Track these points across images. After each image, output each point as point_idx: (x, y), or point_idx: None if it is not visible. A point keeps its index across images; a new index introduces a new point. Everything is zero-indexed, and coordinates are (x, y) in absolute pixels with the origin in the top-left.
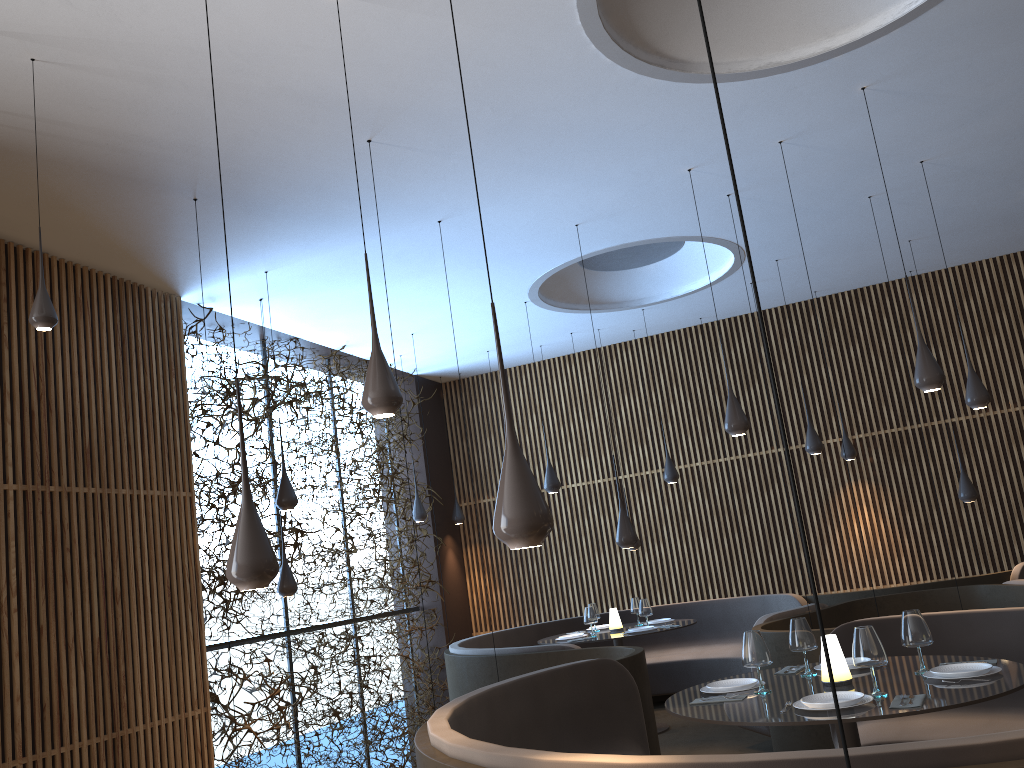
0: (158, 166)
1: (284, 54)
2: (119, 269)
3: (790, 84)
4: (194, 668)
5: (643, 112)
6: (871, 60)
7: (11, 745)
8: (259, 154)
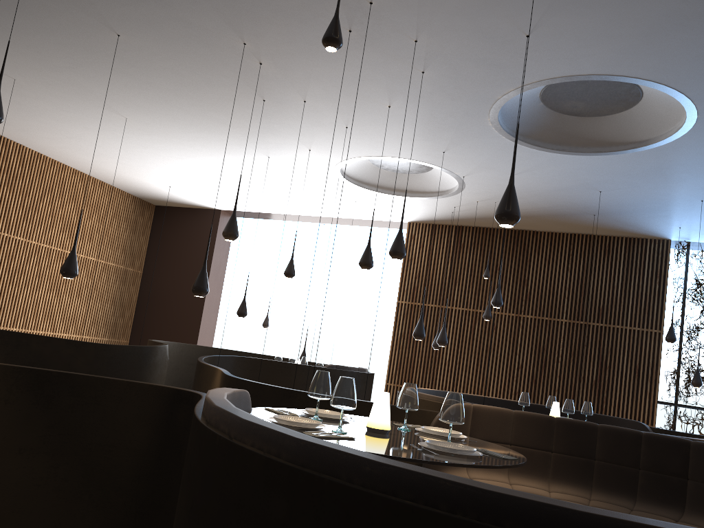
0: (564, 211)
1: (530, 186)
2: (624, 234)
3: None
4: (647, 407)
5: (671, 156)
6: None
7: None
8: (580, 202)
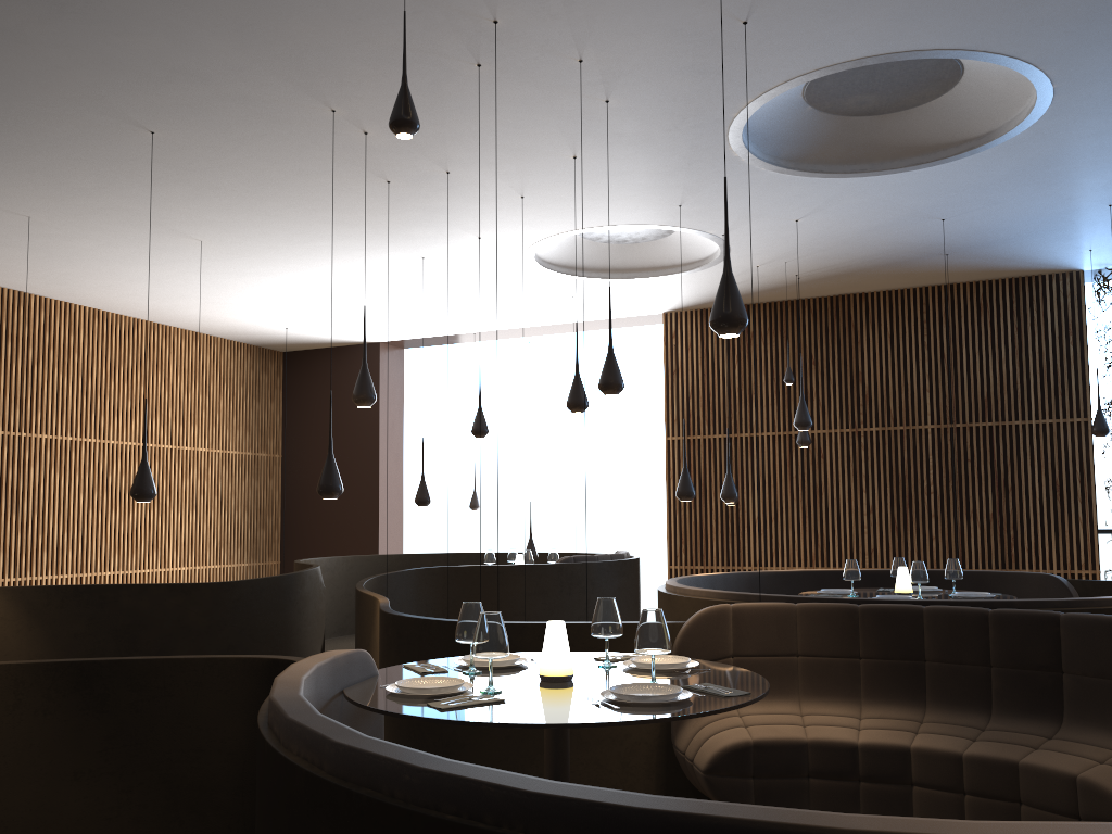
0: (897, 256)
1: (830, 230)
2: (1005, 275)
3: (1078, 98)
4: (1082, 542)
5: (1034, 149)
6: (1087, 68)
7: (929, 560)
8: (918, 240)
